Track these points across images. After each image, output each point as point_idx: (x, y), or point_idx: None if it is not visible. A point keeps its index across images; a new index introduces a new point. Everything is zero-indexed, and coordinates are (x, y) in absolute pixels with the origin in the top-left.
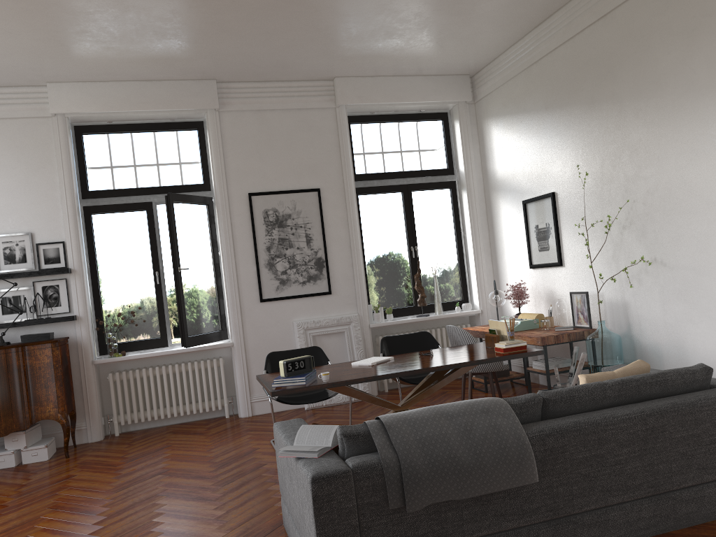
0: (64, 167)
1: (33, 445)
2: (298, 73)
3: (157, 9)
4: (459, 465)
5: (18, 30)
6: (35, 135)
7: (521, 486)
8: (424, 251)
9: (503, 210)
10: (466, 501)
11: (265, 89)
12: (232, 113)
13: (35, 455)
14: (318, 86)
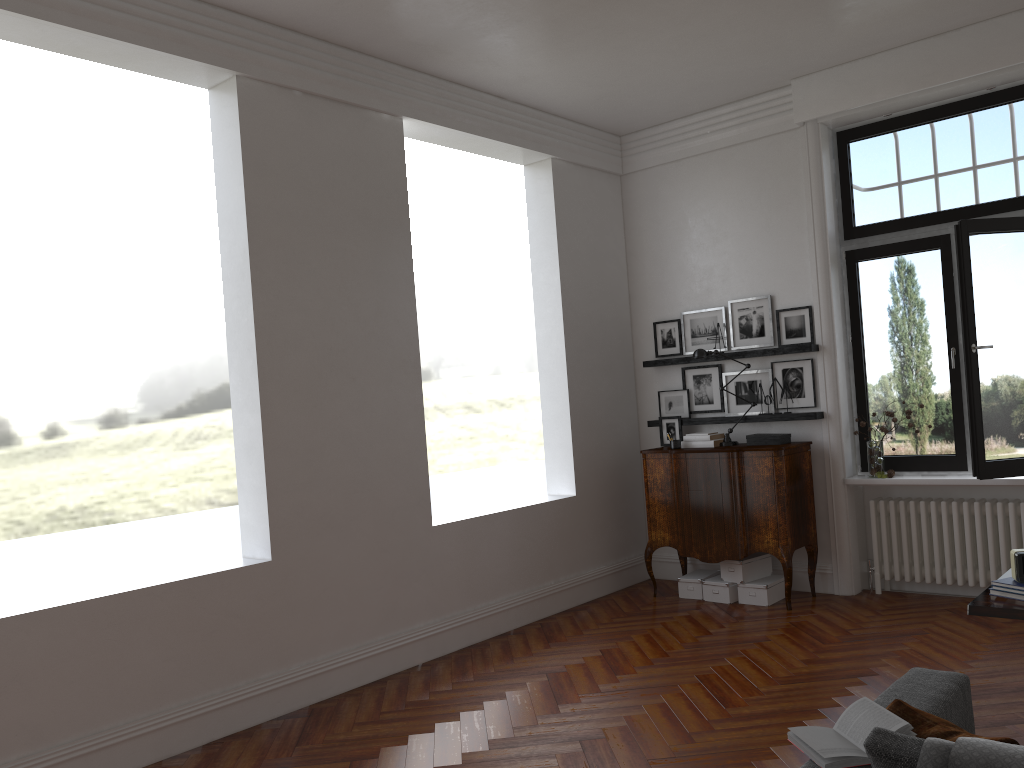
0: (813, 198)
1: (752, 582)
2: None
3: None
4: None
5: (710, 29)
6: (778, 159)
7: None
8: None
9: None
10: None
11: None
12: None
13: (752, 595)
14: None
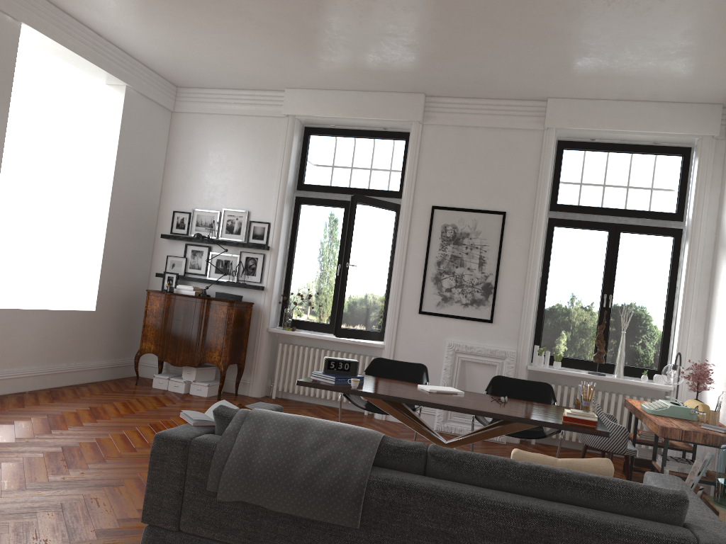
0: (284, 160)
1: (201, 382)
2: (505, 91)
3: (334, 24)
4: (281, 476)
5: (241, 42)
6: (269, 132)
7: (346, 527)
8: (620, 302)
9: (723, 273)
10: (284, 516)
11: (471, 106)
12: (435, 127)
13: (199, 390)
14: (529, 106)
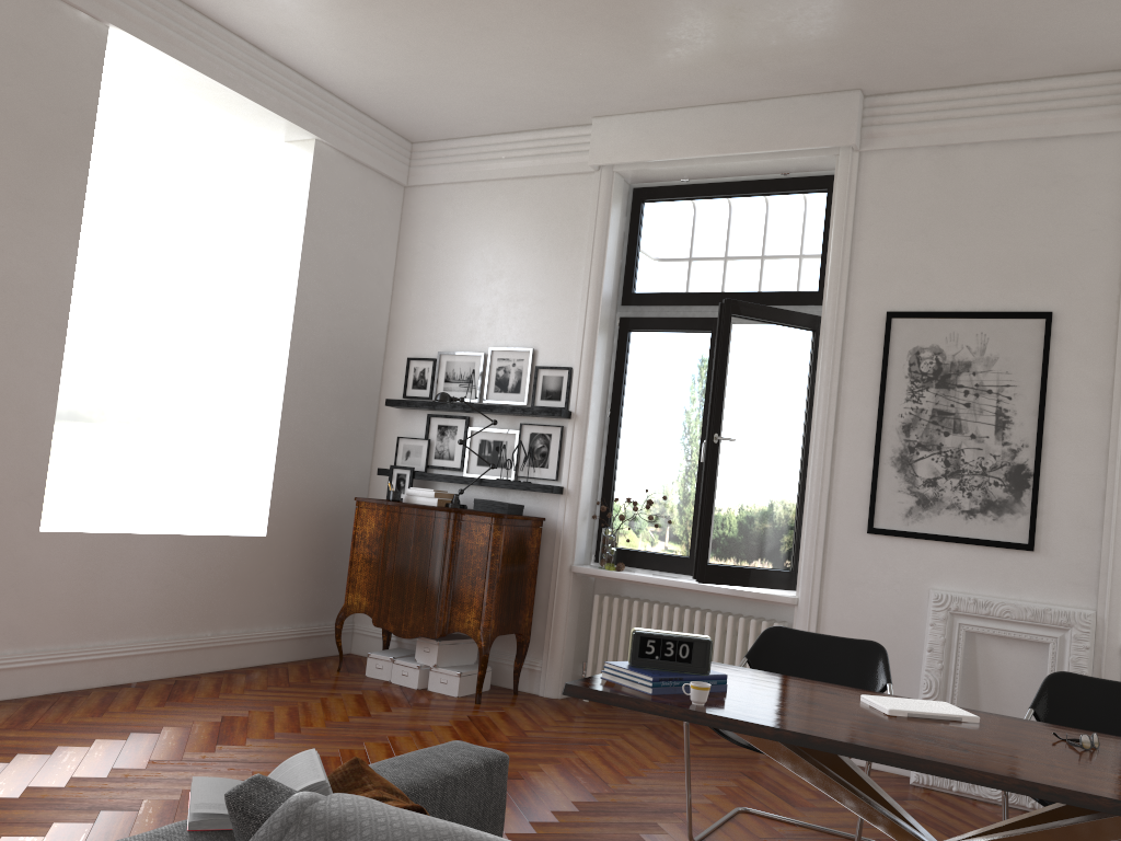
0: (594, 251)
1: (448, 667)
2: (1036, 59)
3: None
4: None
5: (493, 22)
6: (568, 202)
7: None
8: None
9: None
10: None
11: (963, 103)
12: (886, 155)
13: (443, 683)
14: (1093, 86)
